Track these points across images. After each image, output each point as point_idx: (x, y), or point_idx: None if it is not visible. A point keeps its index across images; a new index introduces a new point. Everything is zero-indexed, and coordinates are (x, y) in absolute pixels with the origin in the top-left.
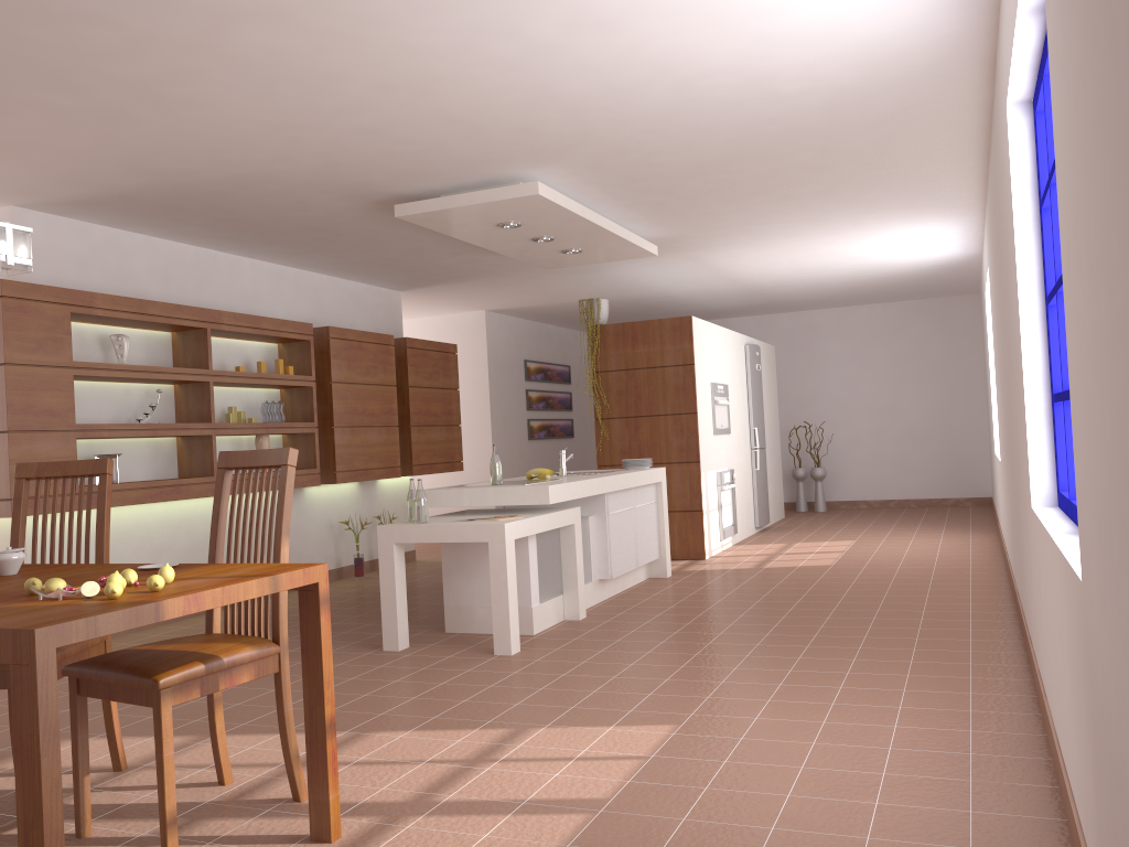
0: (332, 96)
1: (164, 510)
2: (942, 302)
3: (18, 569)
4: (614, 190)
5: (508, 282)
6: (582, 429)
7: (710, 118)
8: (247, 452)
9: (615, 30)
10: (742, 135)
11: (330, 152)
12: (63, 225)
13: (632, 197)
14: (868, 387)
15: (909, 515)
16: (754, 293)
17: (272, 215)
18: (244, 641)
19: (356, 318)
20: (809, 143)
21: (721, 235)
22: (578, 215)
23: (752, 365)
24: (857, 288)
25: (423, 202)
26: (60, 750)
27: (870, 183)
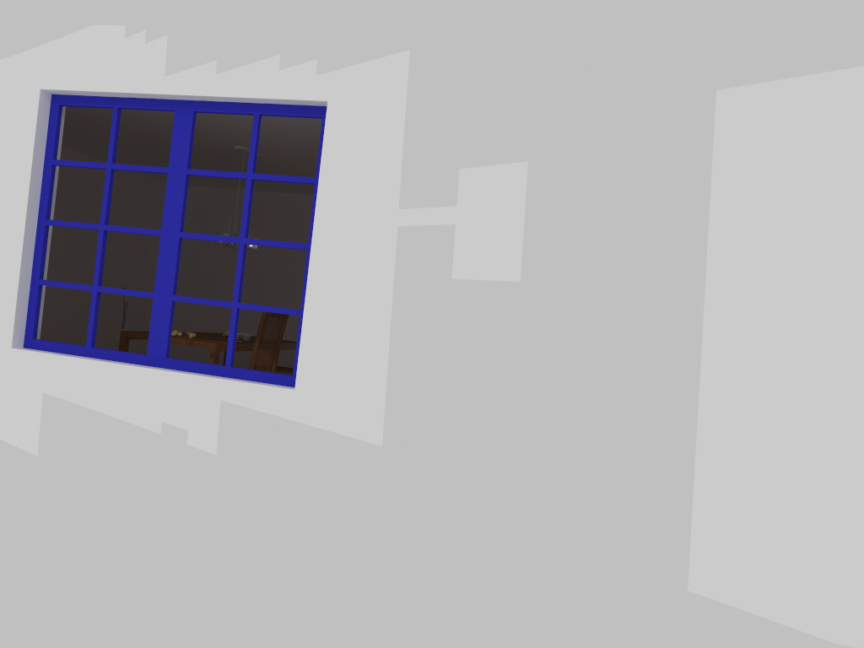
0: None
1: None
2: None
3: (246, 338)
4: None
5: None
6: None
7: None
8: None
9: None
10: None
11: None
12: None
13: None
14: None
15: None
16: None
17: None
18: None
19: None
20: None
21: None
22: None
23: None
24: None
25: None
26: None
27: None
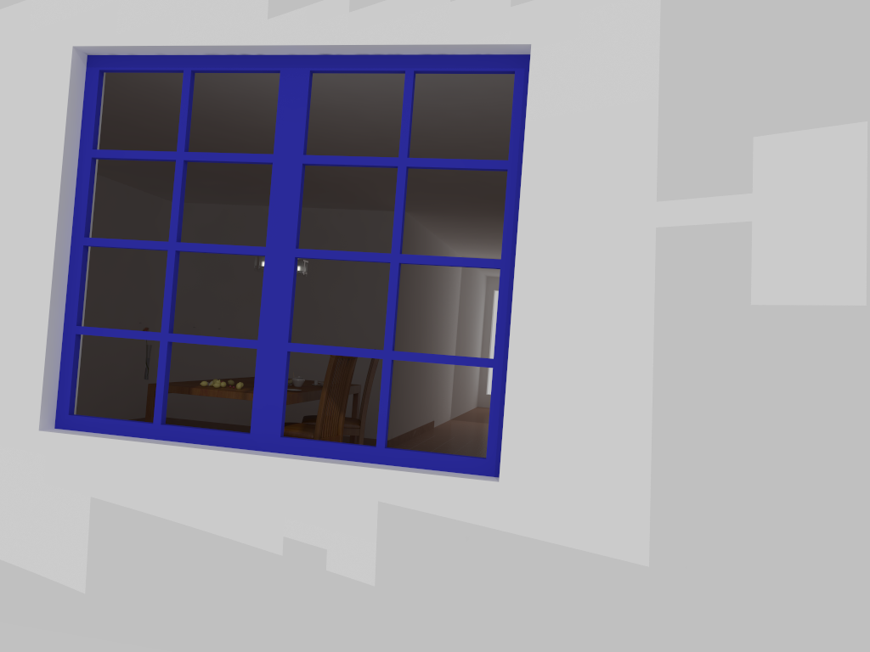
0: (493, 152)
1: None
2: None
3: (298, 385)
4: None
5: None
6: None
7: None
8: None
9: (461, 90)
10: None
11: None
12: None
13: None
14: None
15: None
16: None
17: None
18: (306, 429)
19: None
20: None
21: None
22: None
23: None
24: None
25: None
26: (151, 420)
27: None
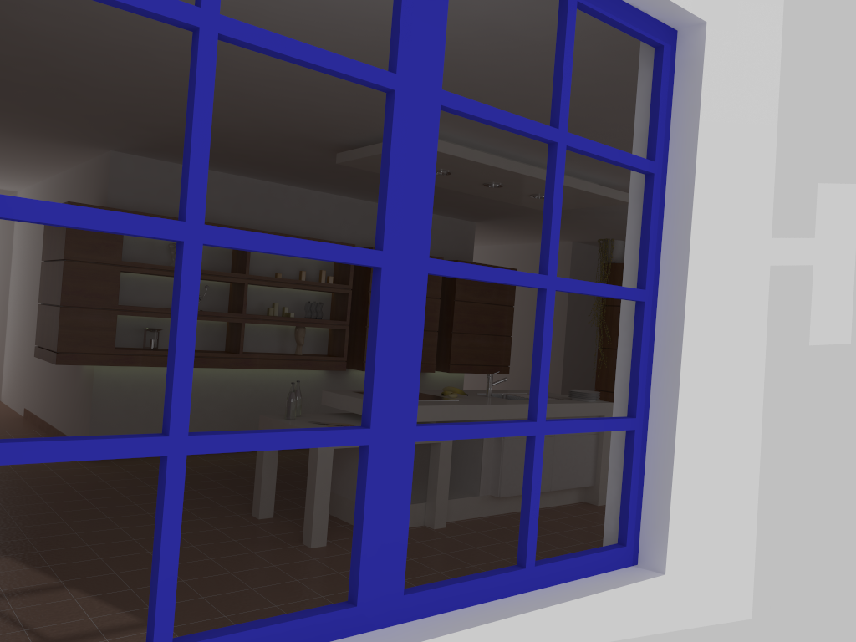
0: (161, 65)
1: (213, 372)
2: None
3: None
4: (521, 142)
5: None
6: None
7: (505, 71)
8: None
9: None
10: None
11: (237, 111)
12: (152, 164)
13: None
14: None
15: None
16: None
17: (281, 160)
18: None
19: None
20: None
21: None
22: (487, 165)
23: None
24: None
25: (352, 151)
26: None
27: None
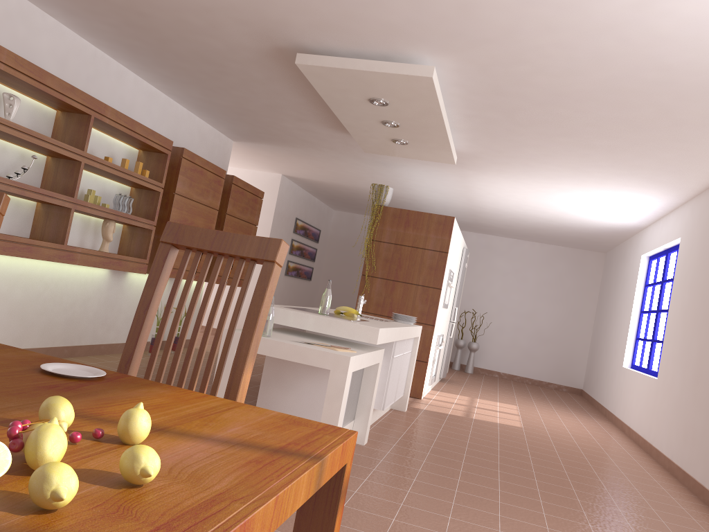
0: None
1: (9, 263)
2: (580, 253)
3: None
4: (473, 98)
5: (317, 157)
6: (317, 276)
7: (624, 48)
8: (210, 232)
9: None
10: (626, 75)
11: None
12: None
13: (478, 109)
14: (518, 296)
15: (533, 390)
16: (472, 214)
17: (180, 34)
18: None
19: (199, 150)
20: (662, 101)
21: (503, 163)
22: (439, 109)
23: (464, 263)
24: (539, 228)
25: (325, 57)
26: None
27: (654, 151)
